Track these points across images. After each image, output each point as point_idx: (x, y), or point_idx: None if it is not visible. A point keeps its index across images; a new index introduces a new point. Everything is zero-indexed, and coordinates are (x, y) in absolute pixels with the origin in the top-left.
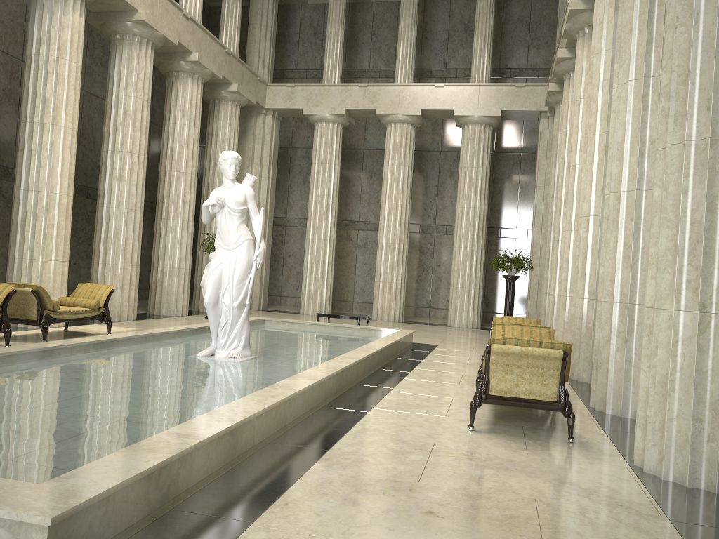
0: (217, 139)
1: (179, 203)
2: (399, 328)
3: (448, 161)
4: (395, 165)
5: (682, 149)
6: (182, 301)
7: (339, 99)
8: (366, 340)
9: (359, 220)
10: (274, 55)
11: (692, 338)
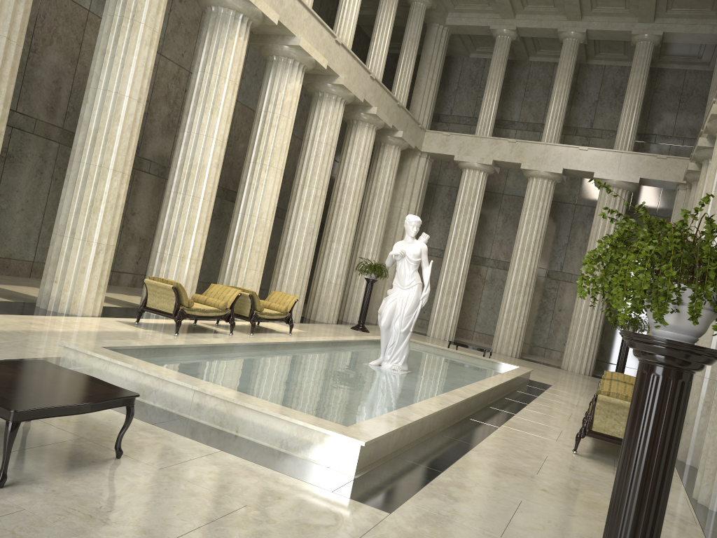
0: (378, 176)
1: (343, 229)
2: (516, 363)
3: (582, 214)
4: (532, 215)
5: None
6: (334, 311)
7: (488, 150)
8: (491, 371)
9: (489, 258)
10: (434, 105)
11: None
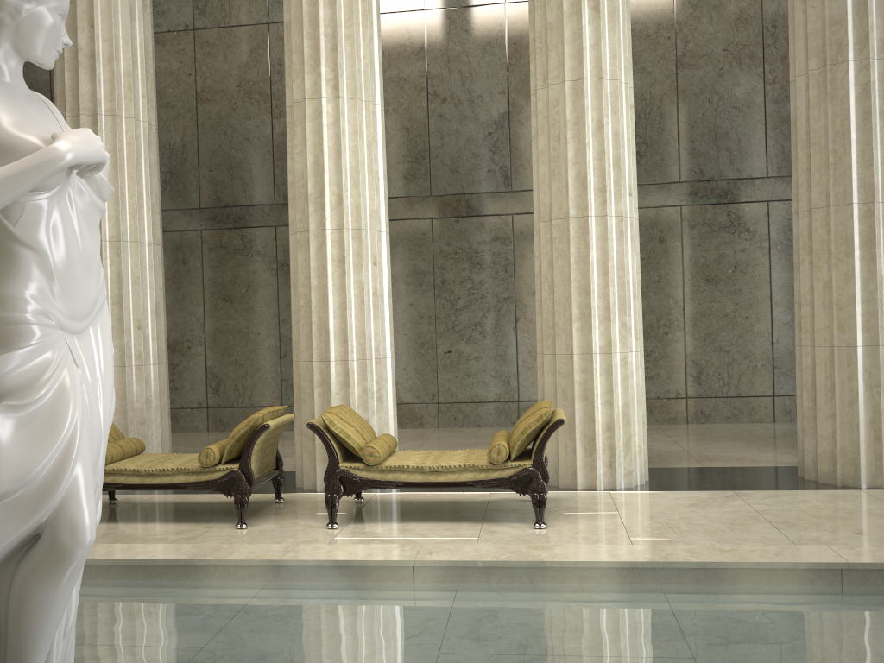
0: None
1: None
2: None
3: None
4: None
5: (620, 222)
6: None
7: None
8: None
9: None
10: None
11: (635, 372)
